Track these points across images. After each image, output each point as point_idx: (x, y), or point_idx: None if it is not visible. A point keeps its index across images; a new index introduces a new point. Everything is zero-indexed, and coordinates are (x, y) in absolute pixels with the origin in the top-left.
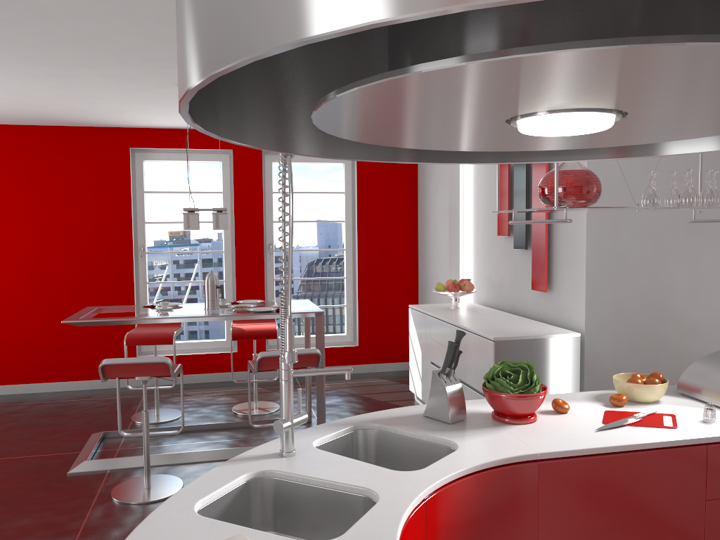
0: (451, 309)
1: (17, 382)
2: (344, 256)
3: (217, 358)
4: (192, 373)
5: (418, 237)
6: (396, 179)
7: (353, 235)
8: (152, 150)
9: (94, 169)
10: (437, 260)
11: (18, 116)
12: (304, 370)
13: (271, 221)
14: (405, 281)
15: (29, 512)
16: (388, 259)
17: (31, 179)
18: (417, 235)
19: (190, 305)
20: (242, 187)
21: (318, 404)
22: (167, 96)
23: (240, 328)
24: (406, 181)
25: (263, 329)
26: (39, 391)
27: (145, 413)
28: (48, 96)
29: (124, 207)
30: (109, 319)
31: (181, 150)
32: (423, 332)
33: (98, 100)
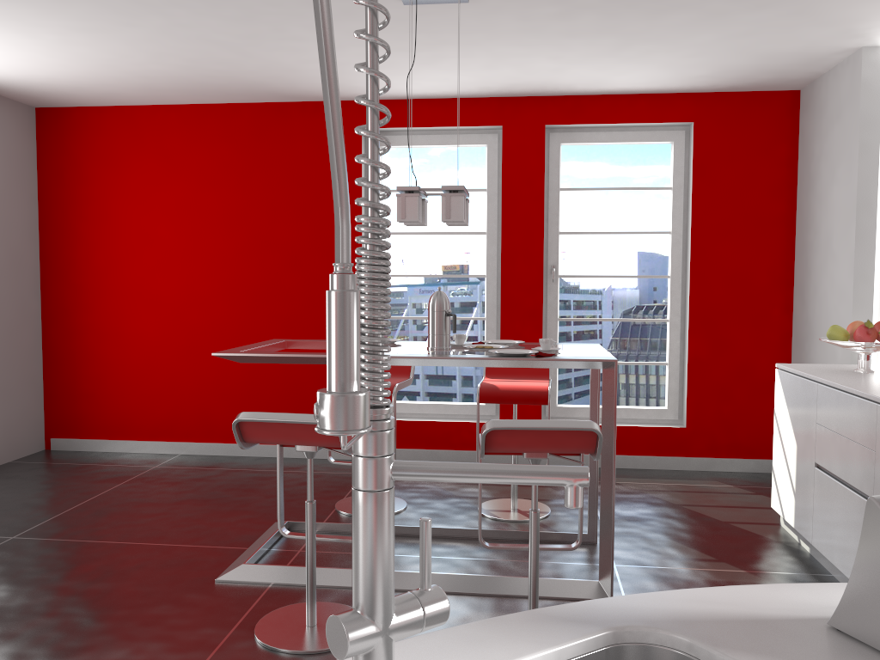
0: (857, 372)
1: (216, 440)
2: (668, 287)
3: (471, 429)
4: (435, 447)
5: (794, 258)
6: (759, 164)
7: (683, 254)
8: (392, 131)
9: (316, 159)
10: (830, 293)
11: (219, 86)
12: (430, 463)
13: (556, 232)
14: (769, 329)
15: (135, 638)
16: (741, 292)
17: (239, 175)
18: (793, 254)
19: (411, 343)
20: (515, 181)
21: (602, 519)
22: (391, 26)
23: (493, 384)
24: (777, 167)
25: (527, 388)
26: (241, 454)
27: (310, 504)
28: (235, 41)
29: (352, 210)
30: (277, 354)
31: (431, 131)
32: (802, 410)
33: (300, 43)
